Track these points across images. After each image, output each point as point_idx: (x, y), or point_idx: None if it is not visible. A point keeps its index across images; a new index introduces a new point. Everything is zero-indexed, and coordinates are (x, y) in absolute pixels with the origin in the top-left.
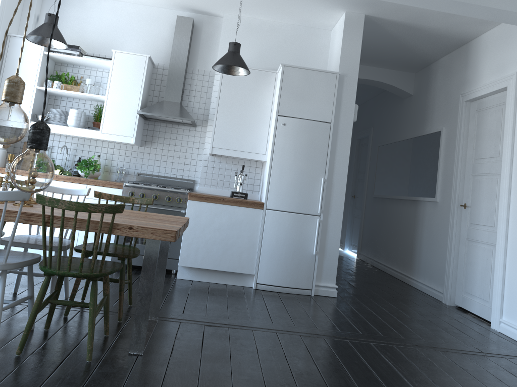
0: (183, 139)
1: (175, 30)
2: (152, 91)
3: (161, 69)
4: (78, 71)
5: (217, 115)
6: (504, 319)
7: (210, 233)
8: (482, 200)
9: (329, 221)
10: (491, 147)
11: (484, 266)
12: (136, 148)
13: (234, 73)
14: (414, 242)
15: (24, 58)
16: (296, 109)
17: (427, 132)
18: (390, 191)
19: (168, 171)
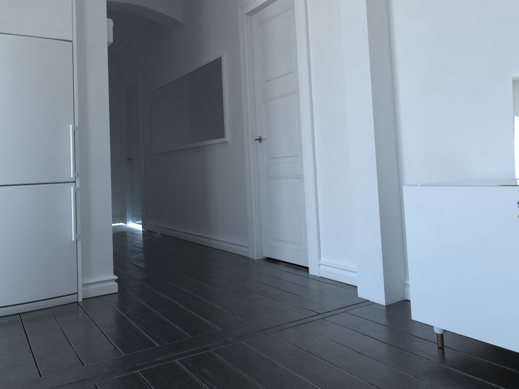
0: None
1: None
2: None
3: None
4: None
5: None
6: (324, 260)
7: None
8: (280, 128)
9: (92, 187)
10: (282, 63)
11: (291, 204)
12: None
13: None
14: (206, 195)
15: None
16: (9, 20)
17: (206, 62)
18: (170, 142)
19: None
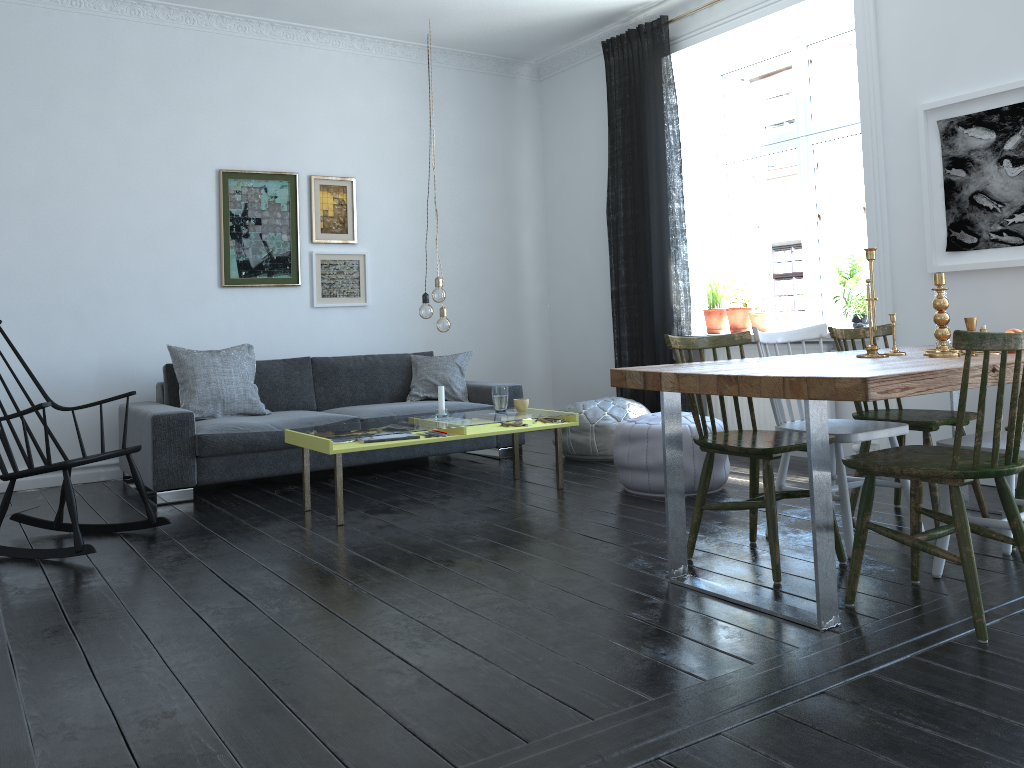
0: None
1: None
2: None
3: None
4: None
5: None
6: None
7: None
8: None
9: None
10: None
11: None
12: None
13: None
14: None
15: None
16: None
17: None
18: None
19: None
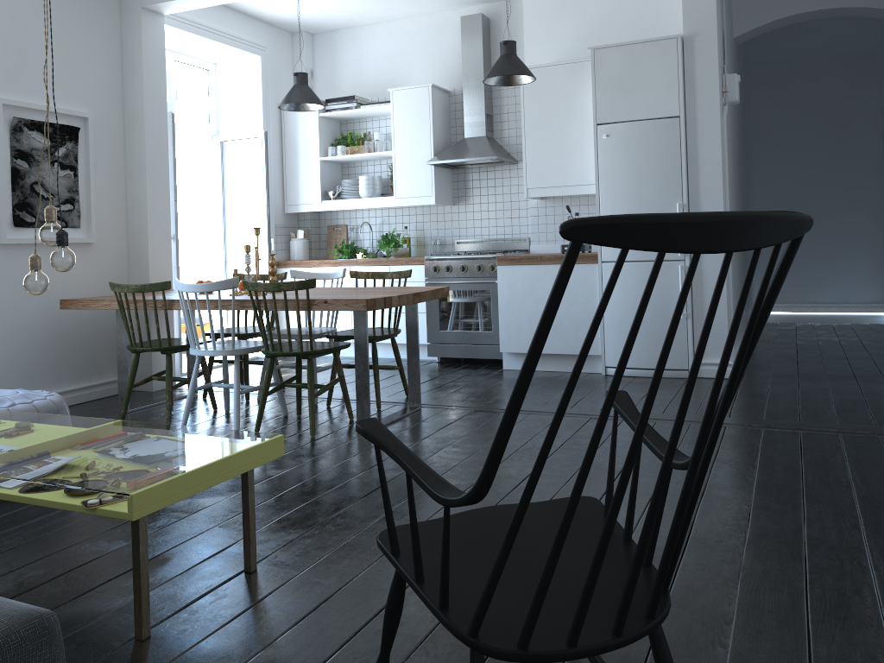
0: (503, 185)
1: (461, 38)
2: (453, 129)
3: (460, 96)
4: (365, 125)
5: (526, 142)
6: None
7: (532, 305)
8: None
9: (704, 266)
10: None
11: None
12: (448, 209)
13: (521, 82)
14: None
15: (301, 127)
16: (621, 108)
17: None
18: None
19: (493, 231)
